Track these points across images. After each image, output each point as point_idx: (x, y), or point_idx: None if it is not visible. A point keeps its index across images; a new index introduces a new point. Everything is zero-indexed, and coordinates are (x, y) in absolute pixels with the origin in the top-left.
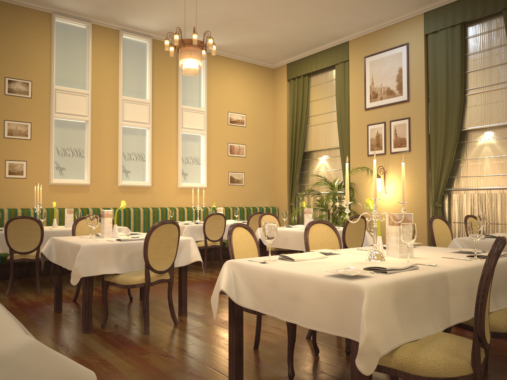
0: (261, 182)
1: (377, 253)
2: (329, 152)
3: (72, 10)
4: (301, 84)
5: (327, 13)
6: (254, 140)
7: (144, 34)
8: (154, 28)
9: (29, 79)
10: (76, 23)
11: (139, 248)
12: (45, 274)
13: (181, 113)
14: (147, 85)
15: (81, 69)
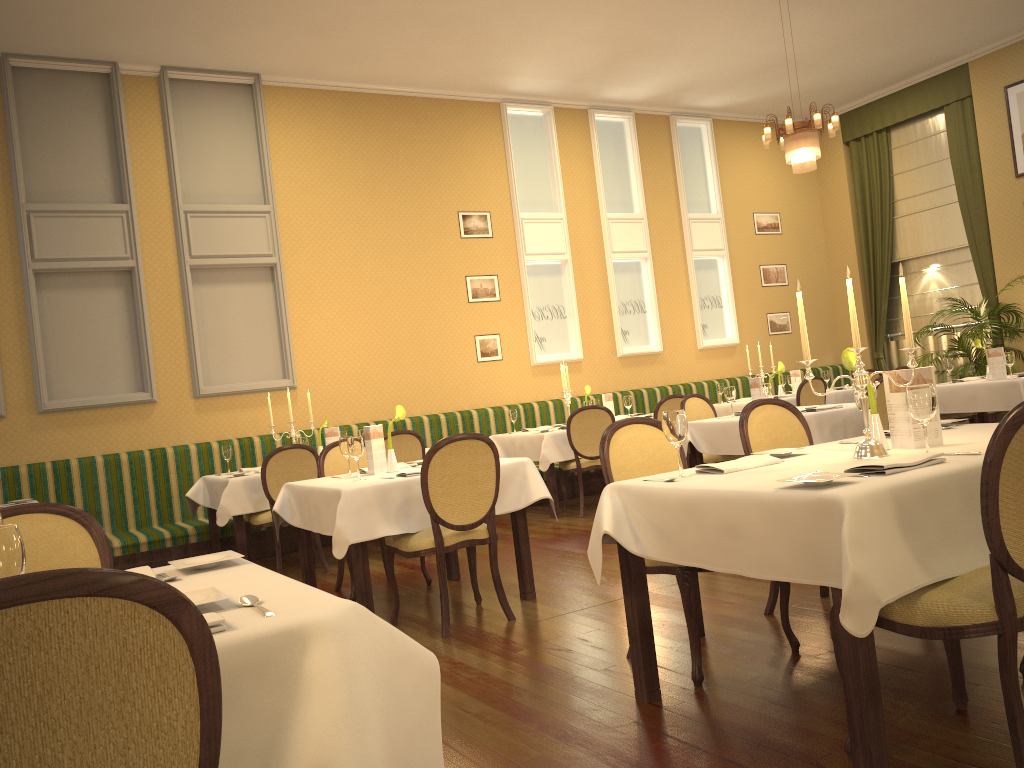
0: (817, 324)
1: None
2: (945, 257)
3: (528, 92)
4: (875, 148)
5: (943, 28)
6: (797, 254)
7: (621, 108)
8: (640, 96)
9: (487, 209)
10: (532, 111)
11: (839, 418)
12: (569, 497)
13: (688, 226)
14: (633, 190)
15: (545, 181)
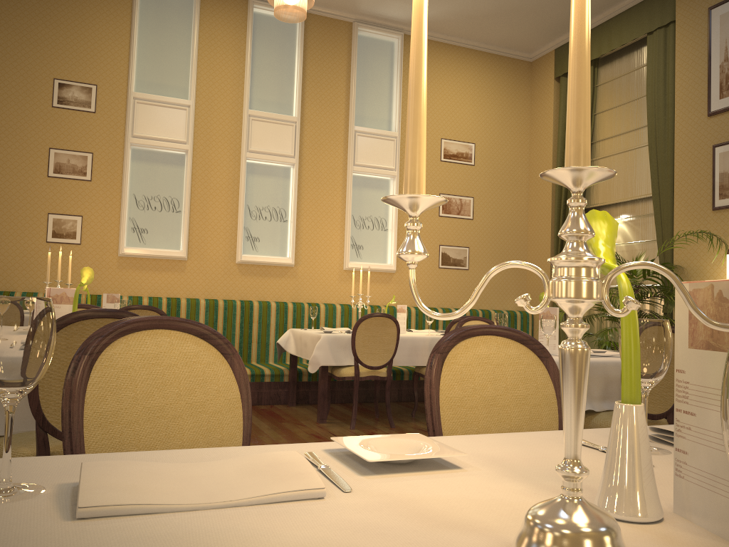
0: None
1: (570, 530)
2: (633, 208)
3: None
4: None
5: None
6: (490, 189)
7: None
8: None
9: (94, 82)
10: None
11: None
12: None
13: (352, 139)
14: (294, 92)
15: (182, 66)
